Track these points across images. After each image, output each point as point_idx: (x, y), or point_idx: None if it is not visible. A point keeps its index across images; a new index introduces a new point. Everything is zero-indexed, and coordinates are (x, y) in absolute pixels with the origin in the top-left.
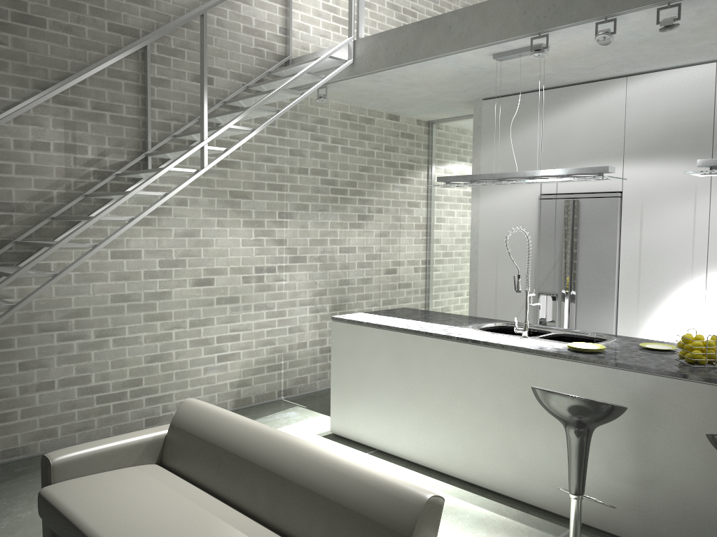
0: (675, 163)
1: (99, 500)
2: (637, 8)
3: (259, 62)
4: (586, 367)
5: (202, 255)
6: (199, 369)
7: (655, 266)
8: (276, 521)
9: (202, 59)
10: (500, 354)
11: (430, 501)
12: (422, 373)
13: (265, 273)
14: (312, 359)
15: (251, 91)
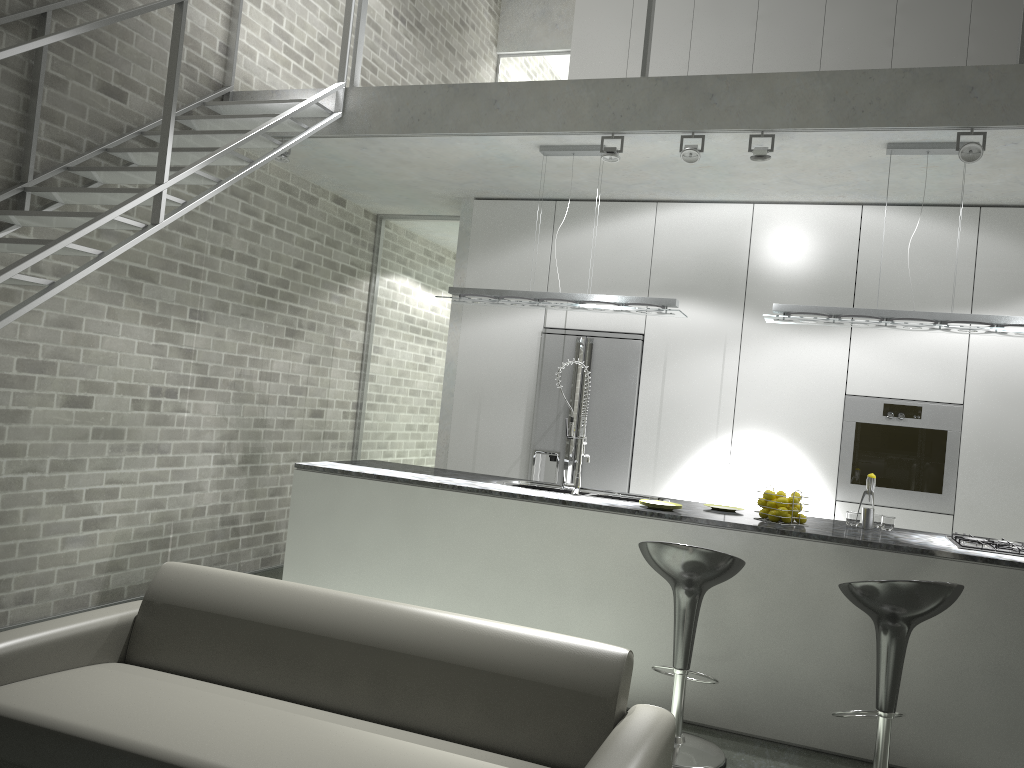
0: (705, 308)
1: (96, 705)
2: (730, 129)
3: (189, 86)
4: (671, 525)
5: (81, 359)
6: (56, 540)
7: (677, 423)
8: (388, 713)
9: (172, 64)
10: (560, 512)
11: (629, 657)
12: (443, 540)
13: (163, 397)
14: (210, 534)
15: (175, 125)
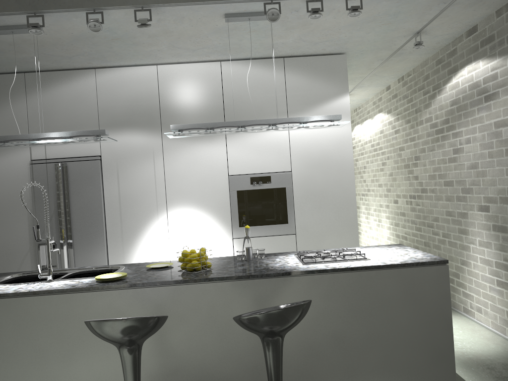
0: (137, 134)
1: None
2: (119, 6)
3: None
4: (118, 293)
5: None
6: None
7: (132, 209)
8: None
9: None
10: (32, 301)
11: None
12: None
13: None
14: None
15: None
